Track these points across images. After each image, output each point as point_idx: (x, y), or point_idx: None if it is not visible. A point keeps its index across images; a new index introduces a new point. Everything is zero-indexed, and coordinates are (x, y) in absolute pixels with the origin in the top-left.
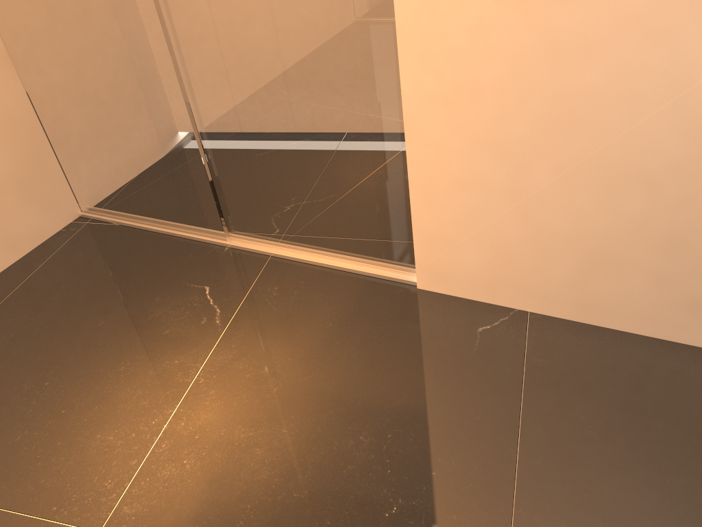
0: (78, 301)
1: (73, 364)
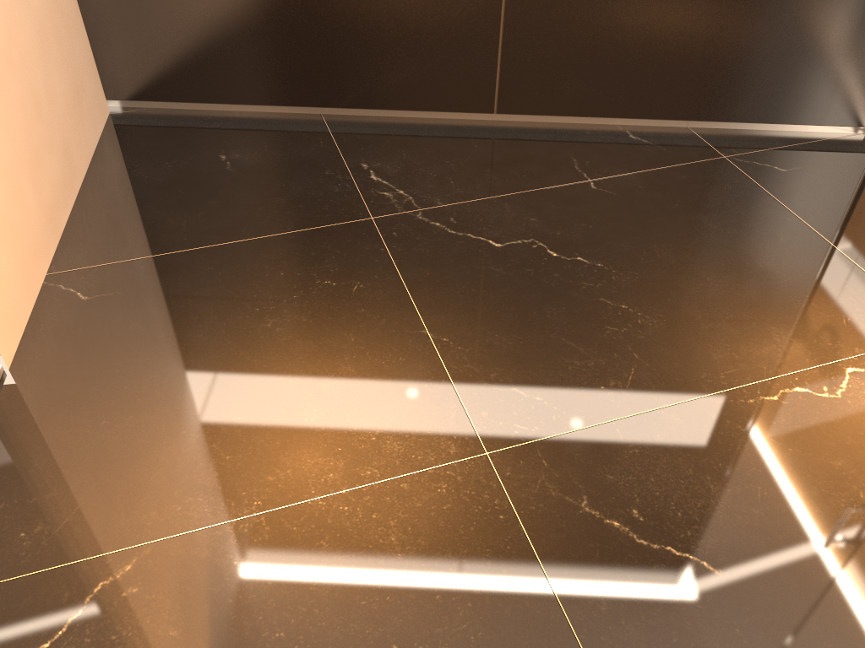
0: None
1: None
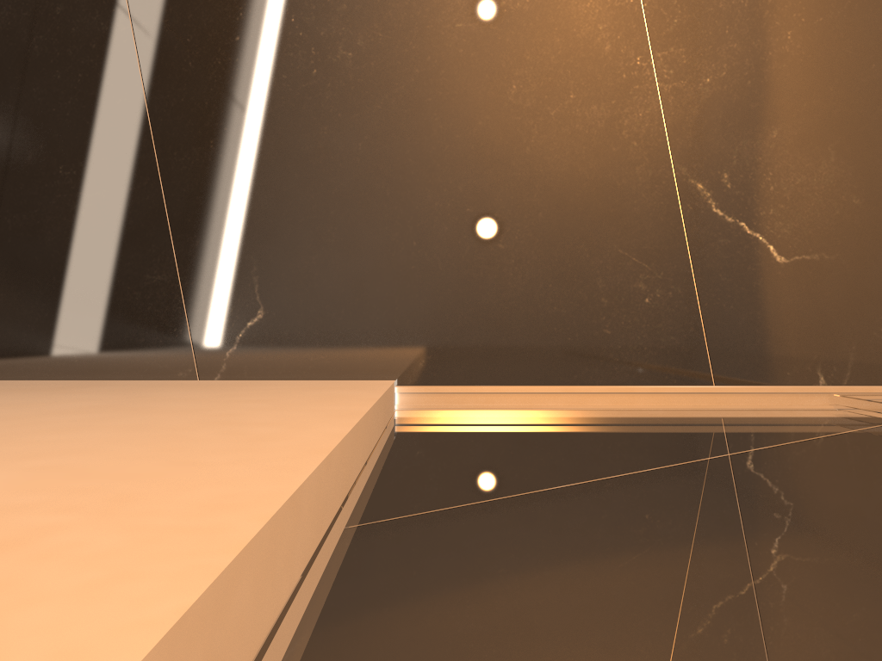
0: None
1: None
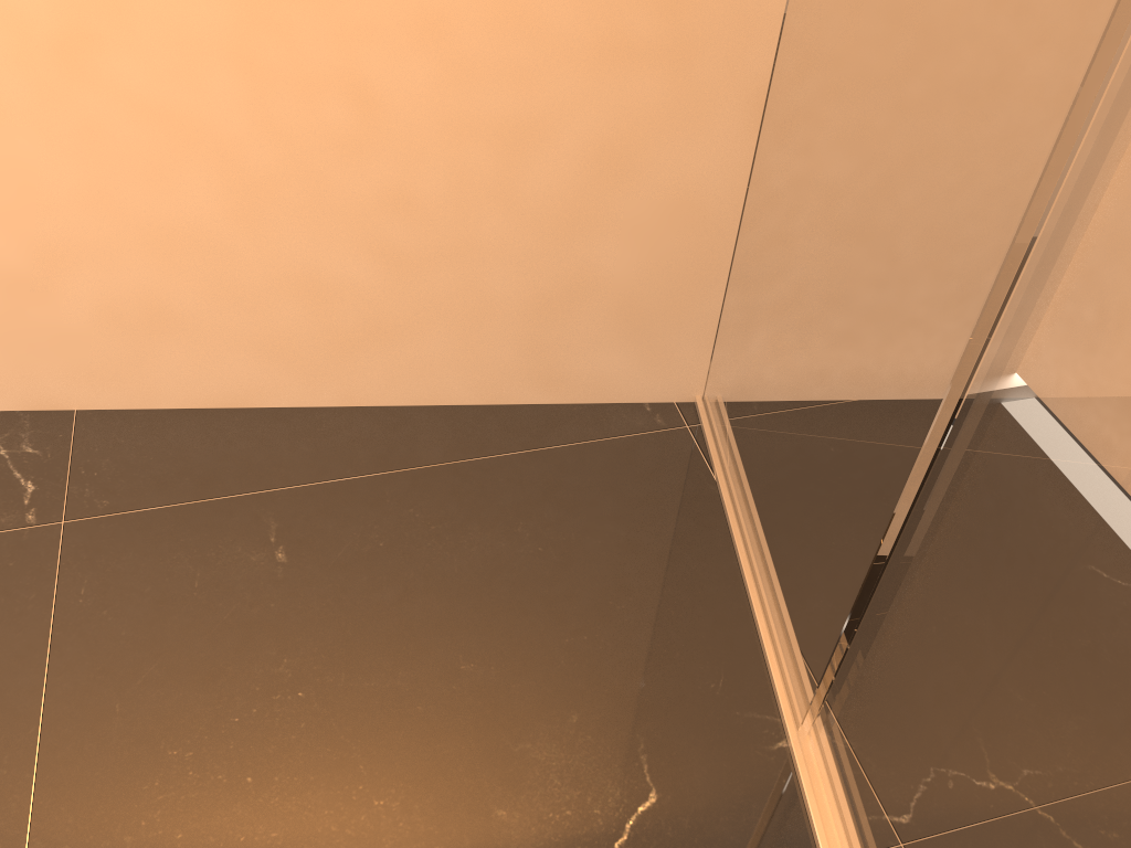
0: (500, 579)
1: (358, 701)
